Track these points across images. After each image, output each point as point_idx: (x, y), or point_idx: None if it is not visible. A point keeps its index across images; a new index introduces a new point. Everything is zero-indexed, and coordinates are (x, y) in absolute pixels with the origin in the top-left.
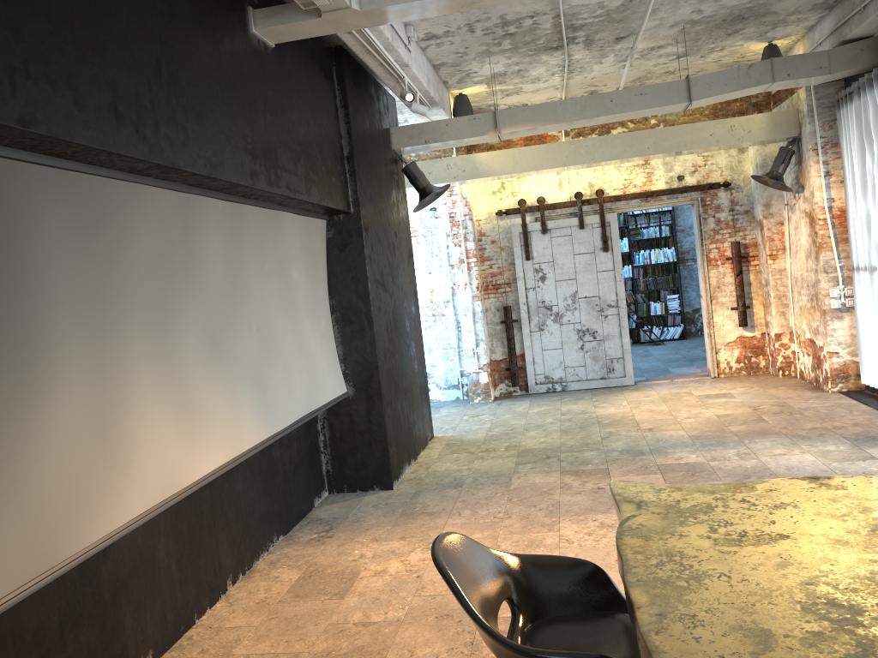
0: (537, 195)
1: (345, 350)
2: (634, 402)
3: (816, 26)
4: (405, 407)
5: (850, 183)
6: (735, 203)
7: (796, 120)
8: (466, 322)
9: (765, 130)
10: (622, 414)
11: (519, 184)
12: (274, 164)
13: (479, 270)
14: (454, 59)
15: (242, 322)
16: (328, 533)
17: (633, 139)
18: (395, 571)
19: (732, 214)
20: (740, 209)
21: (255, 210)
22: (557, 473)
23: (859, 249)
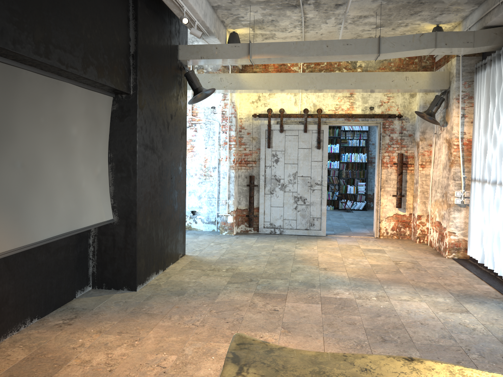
0: (280, 107)
1: (115, 190)
2: (321, 247)
3: (468, 17)
4: (160, 234)
5: (477, 123)
6: (403, 129)
7: (448, 79)
8: (223, 182)
9: (427, 83)
10: (311, 255)
11: (269, 99)
12: (46, 41)
13: (237, 150)
14: (226, 4)
15: (3, 158)
16: (71, 321)
17: (342, 77)
18: (97, 363)
19: (401, 135)
20: (406, 133)
21: (32, 75)
22: (252, 294)
23: (477, 167)
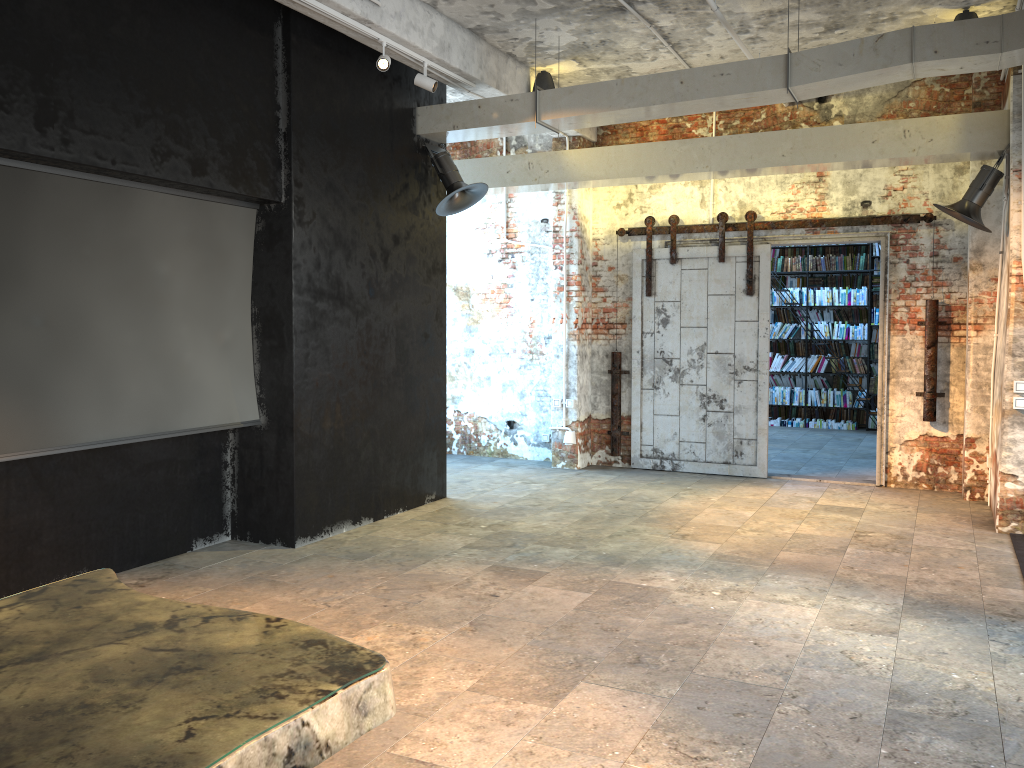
0: (671, 213)
1: (262, 370)
2: (728, 499)
3: None
4: (365, 452)
5: None
6: (941, 245)
7: (1005, 126)
8: (557, 365)
9: (954, 139)
10: (687, 510)
11: (650, 197)
12: (63, 124)
13: (586, 302)
14: (491, 22)
15: (4, 310)
16: (149, 582)
17: (763, 142)
18: None
19: (933, 261)
20: (947, 255)
21: (61, 180)
22: (485, 566)
23: None
